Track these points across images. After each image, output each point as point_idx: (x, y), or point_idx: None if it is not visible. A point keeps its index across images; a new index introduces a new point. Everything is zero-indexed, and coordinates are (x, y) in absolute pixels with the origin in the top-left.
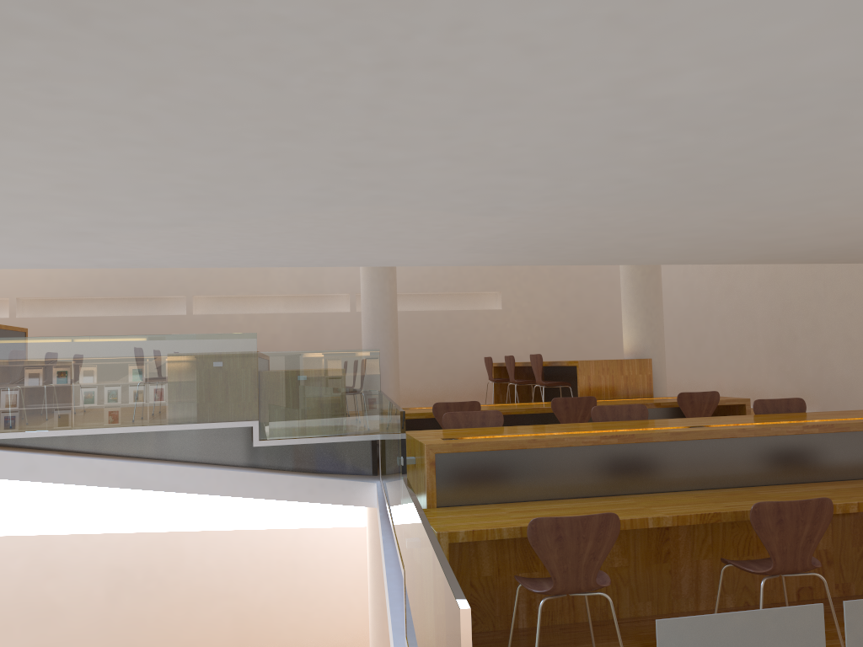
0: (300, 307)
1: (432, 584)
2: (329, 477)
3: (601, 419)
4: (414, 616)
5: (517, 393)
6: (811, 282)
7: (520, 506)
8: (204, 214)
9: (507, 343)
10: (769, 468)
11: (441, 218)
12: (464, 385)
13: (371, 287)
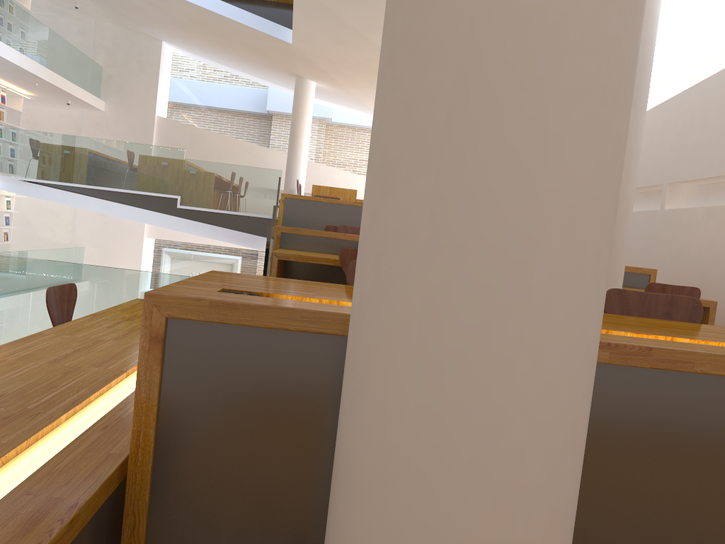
0: None
1: None
2: None
3: None
4: None
5: None
6: None
7: None
8: None
9: None
10: None
11: None
12: None
13: None
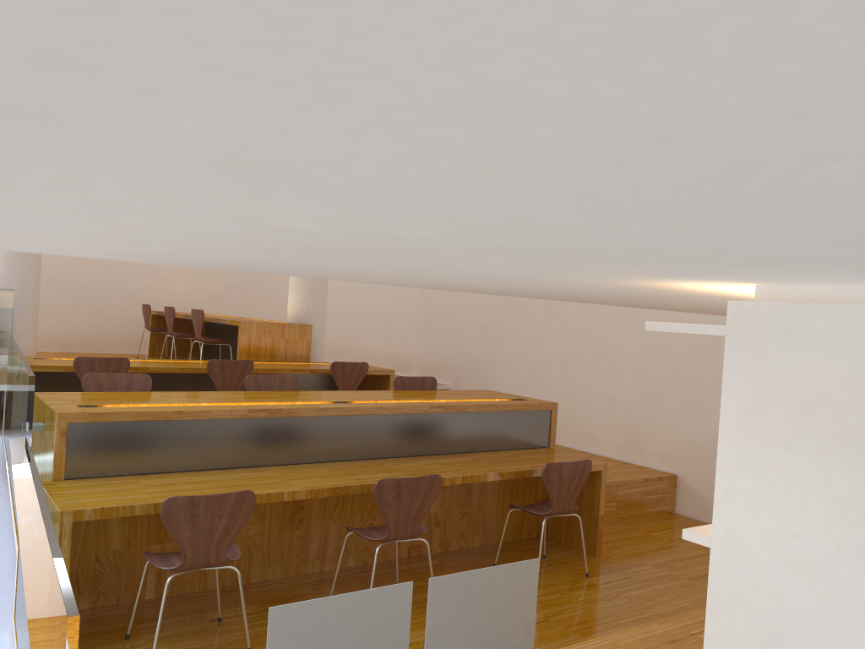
0: None
1: (45, 578)
2: None
3: (254, 388)
4: (24, 600)
5: (176, 344)
6: None
7: (159, 479)
8: None
9: (170, 290)
10: (398, 442)
11: (75, 240)
12: (117, 331)
13: None
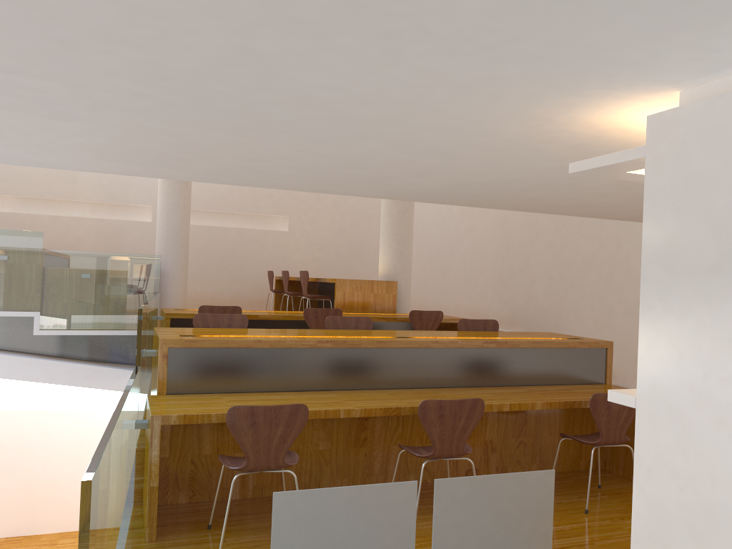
0: (105, 213)
1: None
2: (106, 365)
3: (333, 327)
4: None
5: (295, 304)
6: (528, 229)
7: (240, 396)
8: None
9: (291, 260)
10: (454, 374)
11: (16, 118)
12: (250, 293)
13: (166, 201)
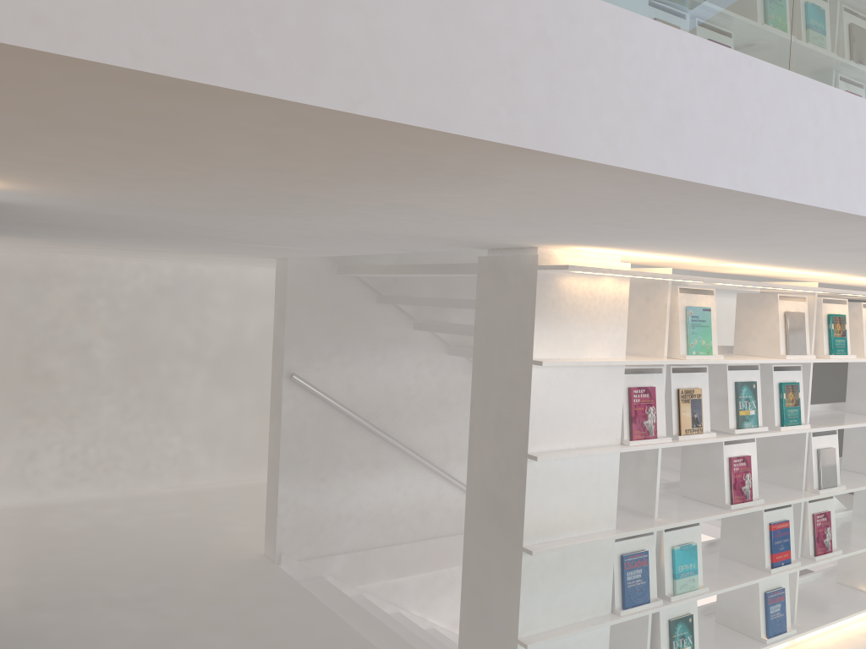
0: None
1: None
2: None
3: None
4: None
5: None
6: None
7: None
8: (561, 223)
9: None
10: None
11: (442, 206)
12: None
13: None
